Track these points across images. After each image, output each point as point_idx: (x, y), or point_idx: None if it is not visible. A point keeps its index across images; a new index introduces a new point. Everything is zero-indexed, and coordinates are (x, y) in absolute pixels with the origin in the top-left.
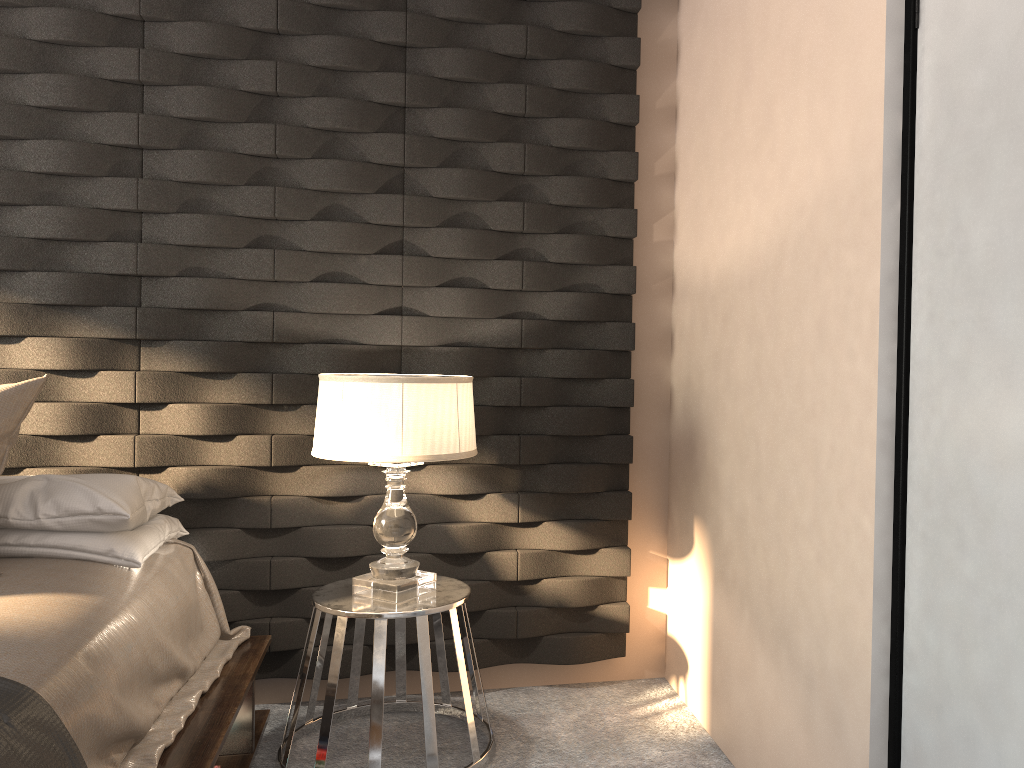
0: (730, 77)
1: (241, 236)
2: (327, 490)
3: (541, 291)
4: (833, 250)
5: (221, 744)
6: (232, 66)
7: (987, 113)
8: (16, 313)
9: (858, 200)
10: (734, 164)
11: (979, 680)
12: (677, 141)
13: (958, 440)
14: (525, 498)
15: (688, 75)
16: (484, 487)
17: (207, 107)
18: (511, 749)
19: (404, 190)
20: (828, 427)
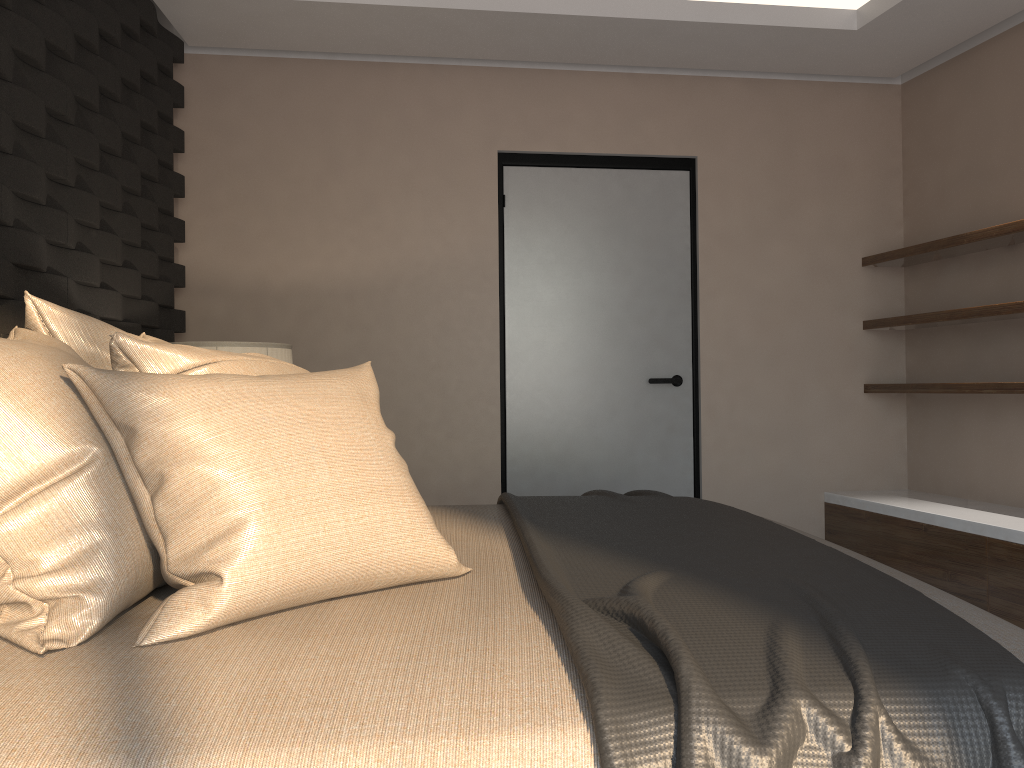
0: (304, 160)
1: (45, 193)
2: None
3: (152, 279)
4: (455, 289)
5: None
6: (35, 7)
7: (550, 254)
8: None
9: (478, 270)
10: (315, 218)
11: (556, 453)
12: (182, 170)
13: (539, 370)
14: None
15: (208, 128)
16: None
17: (37, 48)
18: None
19: (102, 172)
20: (455, 372)
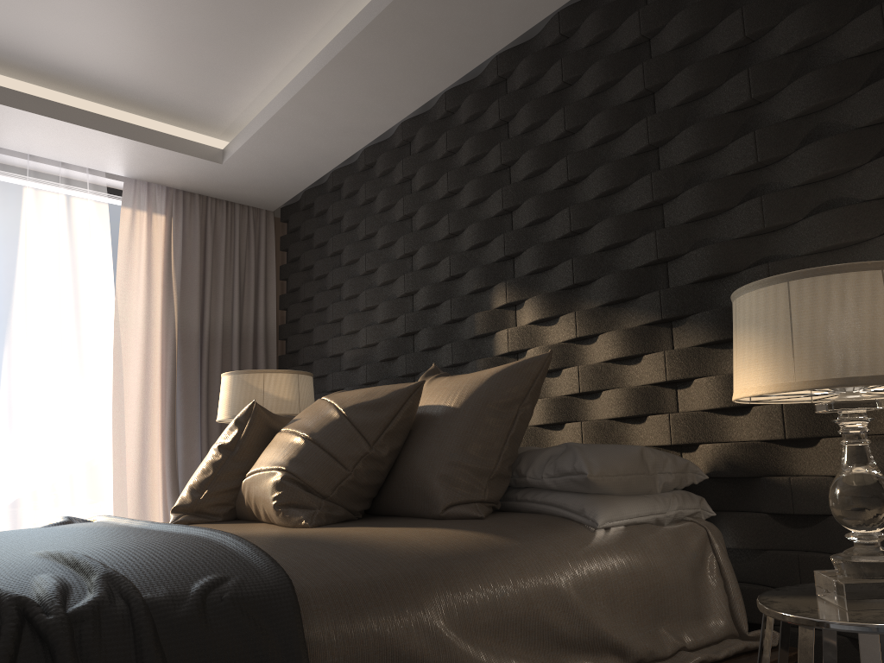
0: None
1: (733, 194)
2: None
3: None
4: None
5: None
6: (710, 36)
7: None
8: (590, 316)
9: None
10: None
11: None
12: None
13: None
14: None
15: None
16: None
17: (691, 84)
18: None
19: None
20: None
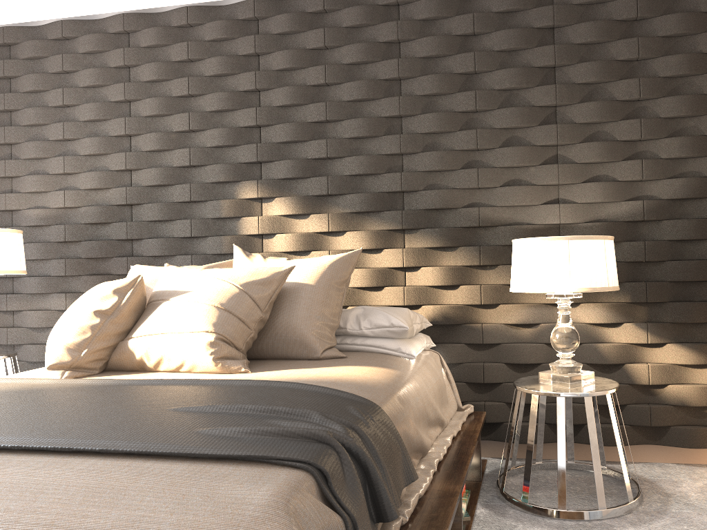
0: None
1: (458, 162)
2: (516, 320)
3: (656, 179)
4: None
5: (469, 464)
6: (448, 59)
7: None
8: (341, 218)
9: None
10: None
11: None
12: None
13: None
14: (652, 326)
15: None
16: (621, 318)
17: (436, 86)
18: (654, 499)
19: (556, 121)
20: None
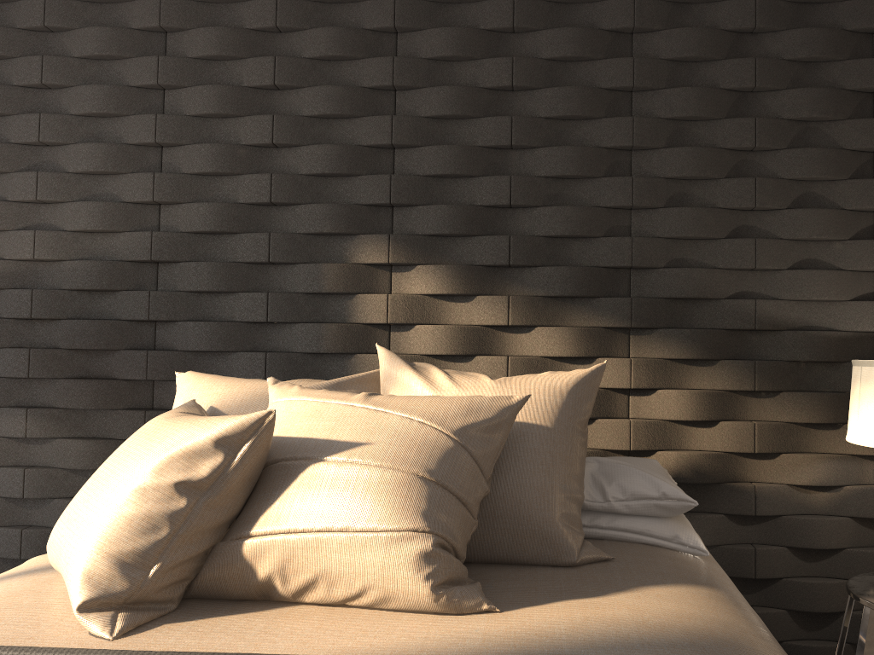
0: None
1: (722, 227)
2: (809, 479)
3: None
4: None
5: None
6: (711, 66)
7: None
8: (529, 305)
9: None
10: None
11: None
12: None
13: None
14: None
15: None
16: None
17: (693, 106)
18: None
19: (873, 175)
20: None
